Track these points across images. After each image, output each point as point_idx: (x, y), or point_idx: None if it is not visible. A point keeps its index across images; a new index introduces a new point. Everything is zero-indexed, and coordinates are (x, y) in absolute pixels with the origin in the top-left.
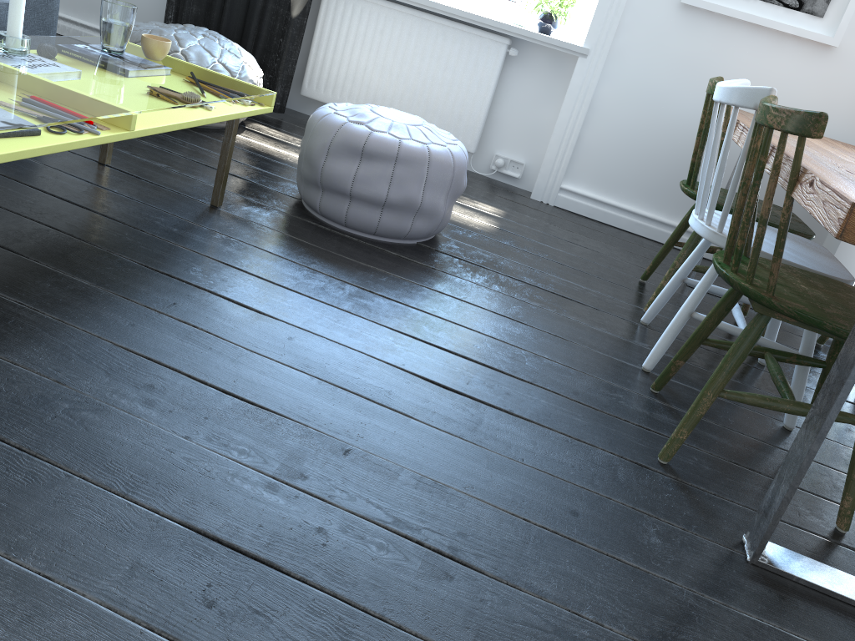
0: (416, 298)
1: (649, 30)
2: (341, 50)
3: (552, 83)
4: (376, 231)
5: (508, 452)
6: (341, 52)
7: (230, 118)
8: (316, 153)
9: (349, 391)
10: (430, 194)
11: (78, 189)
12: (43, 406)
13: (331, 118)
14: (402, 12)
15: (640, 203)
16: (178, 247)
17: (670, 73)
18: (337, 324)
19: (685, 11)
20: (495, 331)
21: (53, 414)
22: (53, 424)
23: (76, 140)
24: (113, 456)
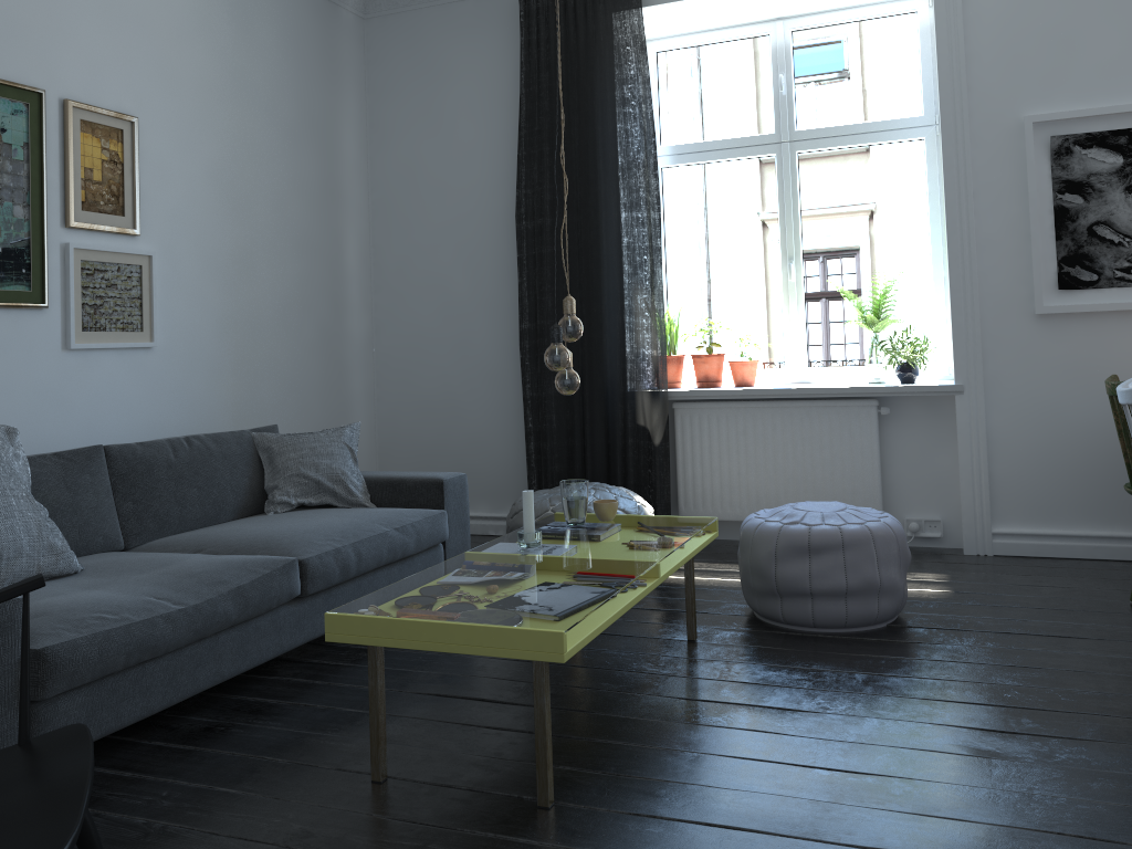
0: (922, 670)
1: (1015, 348)
2: (708, 462)
3: (936, 428)
4: (846, 622)
5: (1091, 766)
6: (708, 464)
7: (699, 550)
8: (764, 562)
9: (923, 749)
10: (885, 570)
11: (578, 655)
12: (714, 801)
13: (765, 526)
14: (759, 406)
15: (1088, 523)
16: (695, 679)
17: (1056, 382)
18: (873, 705)
19: (1043, 320)
20: (1015, 680)
21: (726, 804)
22: (731, 809)
23: (639, 593)
24: (790, 820)
